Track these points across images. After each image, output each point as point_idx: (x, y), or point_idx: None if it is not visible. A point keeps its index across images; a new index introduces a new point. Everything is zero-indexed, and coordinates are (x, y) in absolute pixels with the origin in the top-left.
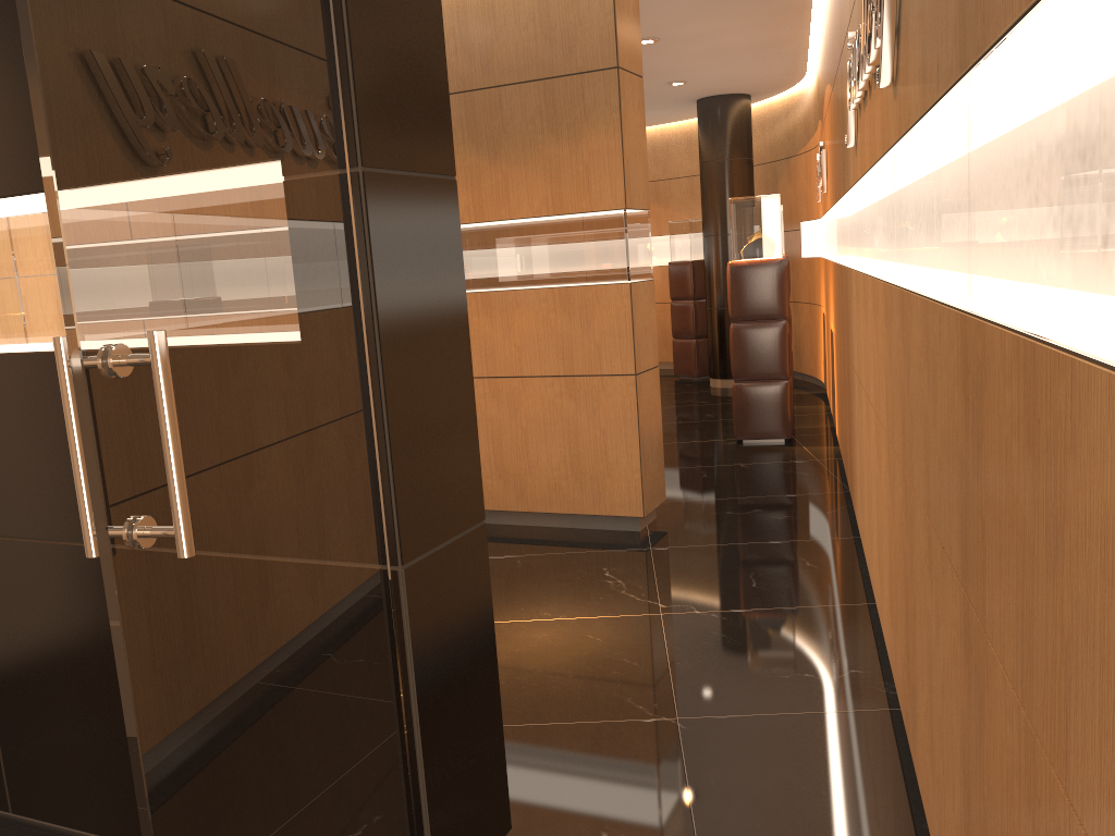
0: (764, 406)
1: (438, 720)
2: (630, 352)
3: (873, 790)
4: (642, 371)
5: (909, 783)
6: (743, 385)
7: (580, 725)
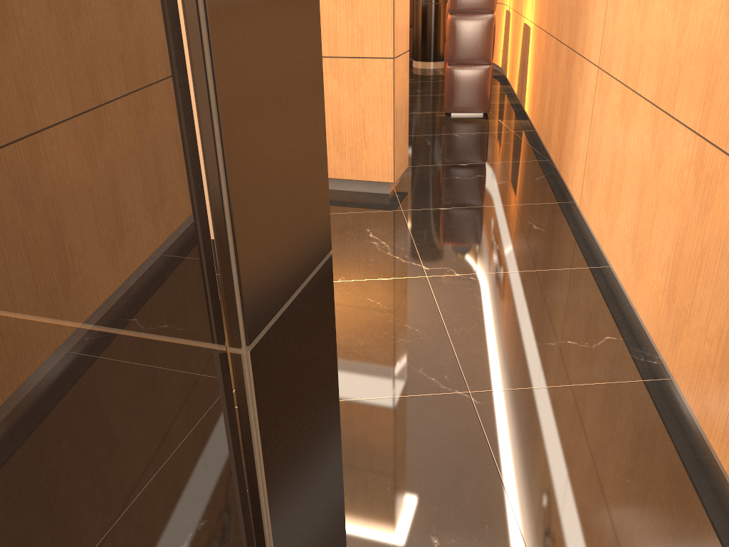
0: (471, 86)
1: (288, 501)
2: (390, 37)
3: (672, 477)
4: (398, 55)
5: (701, 467)
6: (455, 69)
7: (383, 401)
